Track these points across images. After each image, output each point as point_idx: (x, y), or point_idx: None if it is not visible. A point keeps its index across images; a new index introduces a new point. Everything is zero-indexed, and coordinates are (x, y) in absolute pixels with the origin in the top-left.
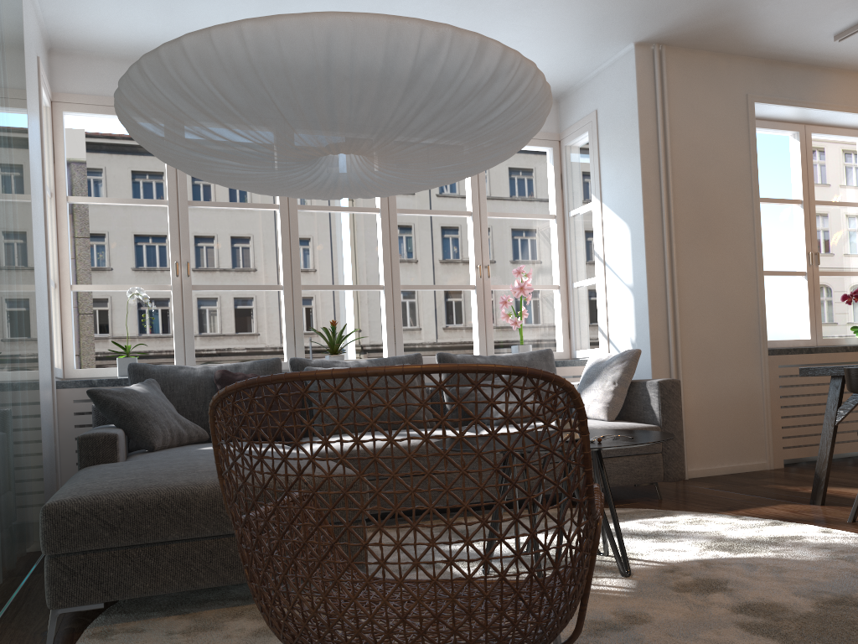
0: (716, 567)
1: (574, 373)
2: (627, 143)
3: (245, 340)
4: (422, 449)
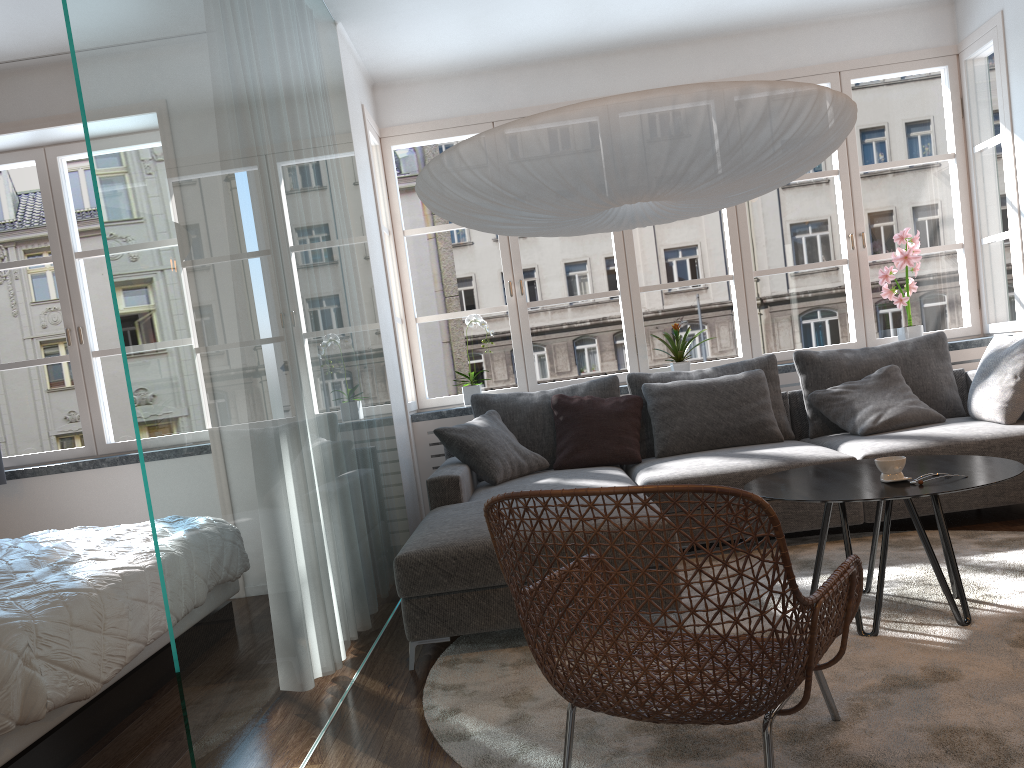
0: None
1: (981, 355)
2: None
3: None
4: (762, 473)
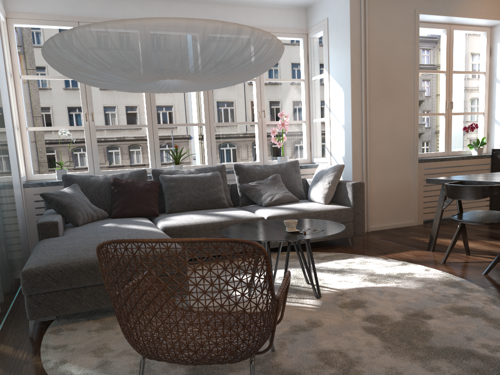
0: (364, 292)
1: (311, 172)
2: (344, 41)
3: (134, 129)
4: (222, 223)
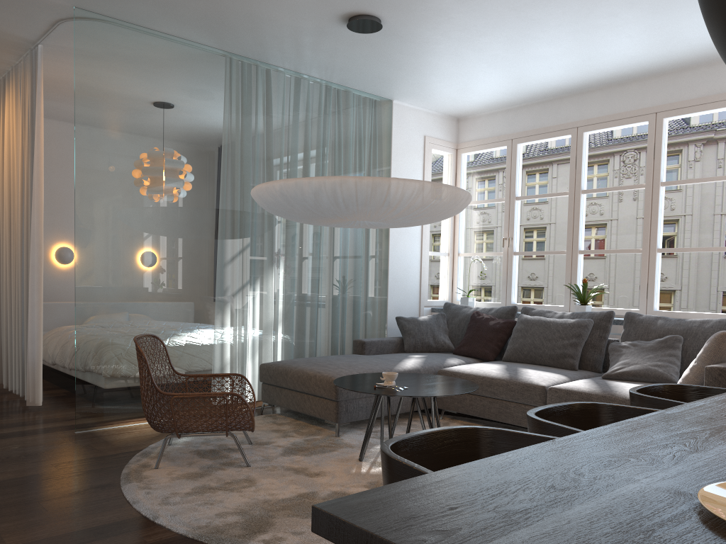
0: None
1: None
2: None
3: None
4: (492, 380)
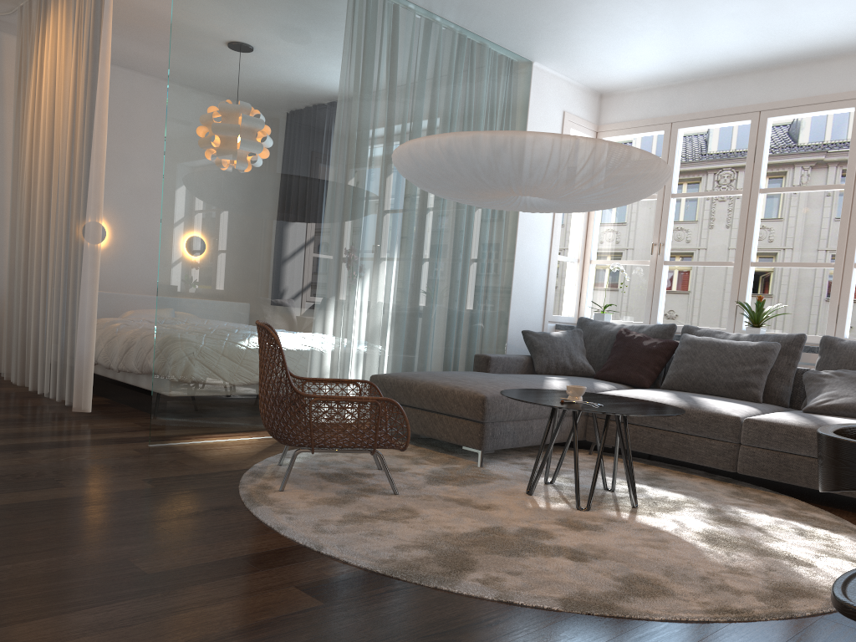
0: (640, 531)
1: None
2: None
3: None
4: None
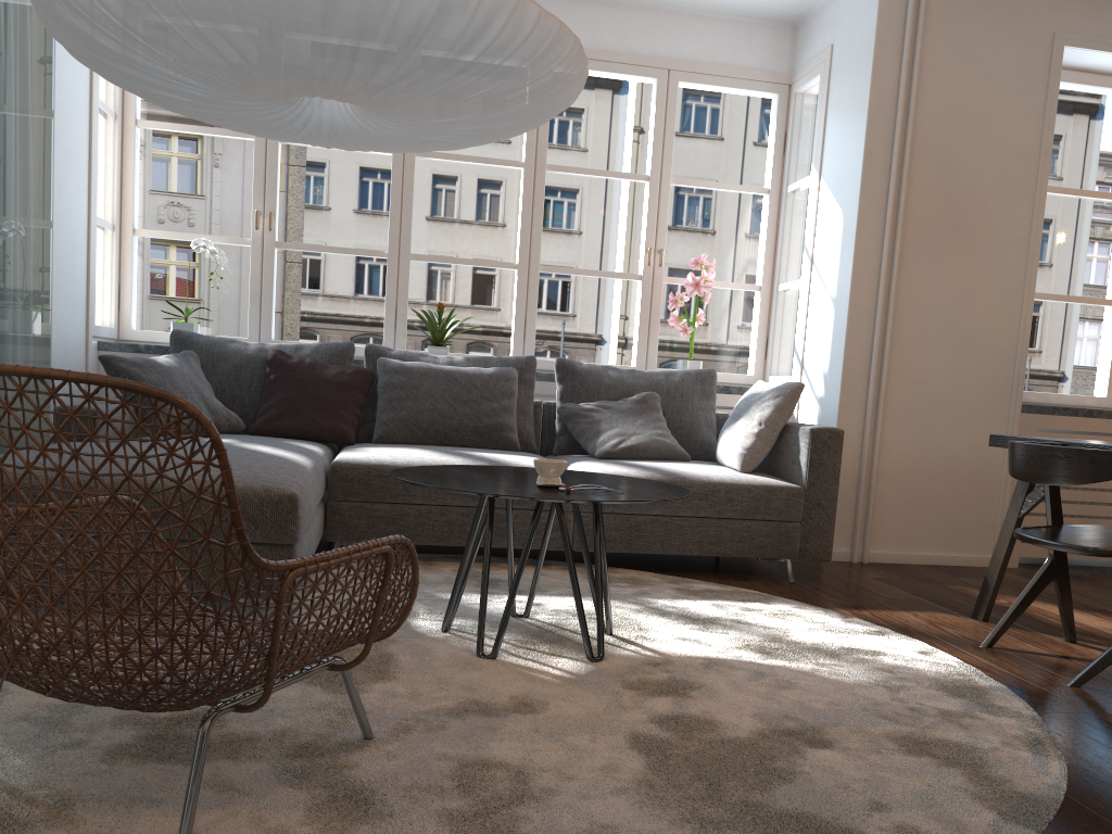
0: (716, 669)
1: None
2: (857, 96)
3: (496, 315)
4: None
